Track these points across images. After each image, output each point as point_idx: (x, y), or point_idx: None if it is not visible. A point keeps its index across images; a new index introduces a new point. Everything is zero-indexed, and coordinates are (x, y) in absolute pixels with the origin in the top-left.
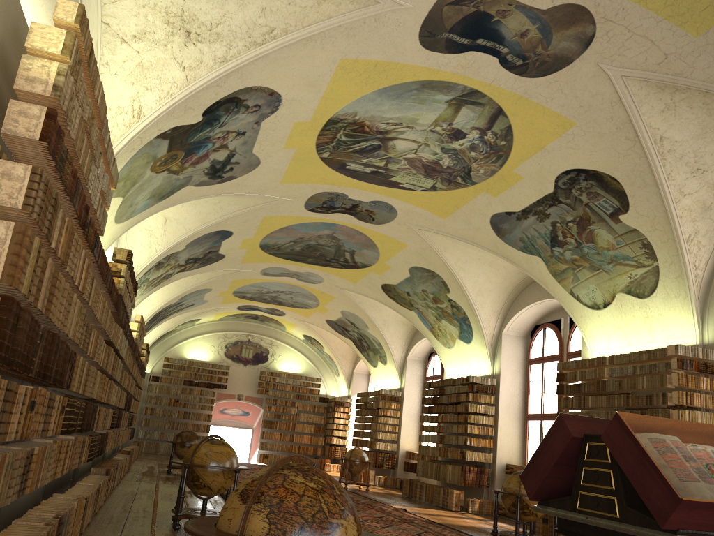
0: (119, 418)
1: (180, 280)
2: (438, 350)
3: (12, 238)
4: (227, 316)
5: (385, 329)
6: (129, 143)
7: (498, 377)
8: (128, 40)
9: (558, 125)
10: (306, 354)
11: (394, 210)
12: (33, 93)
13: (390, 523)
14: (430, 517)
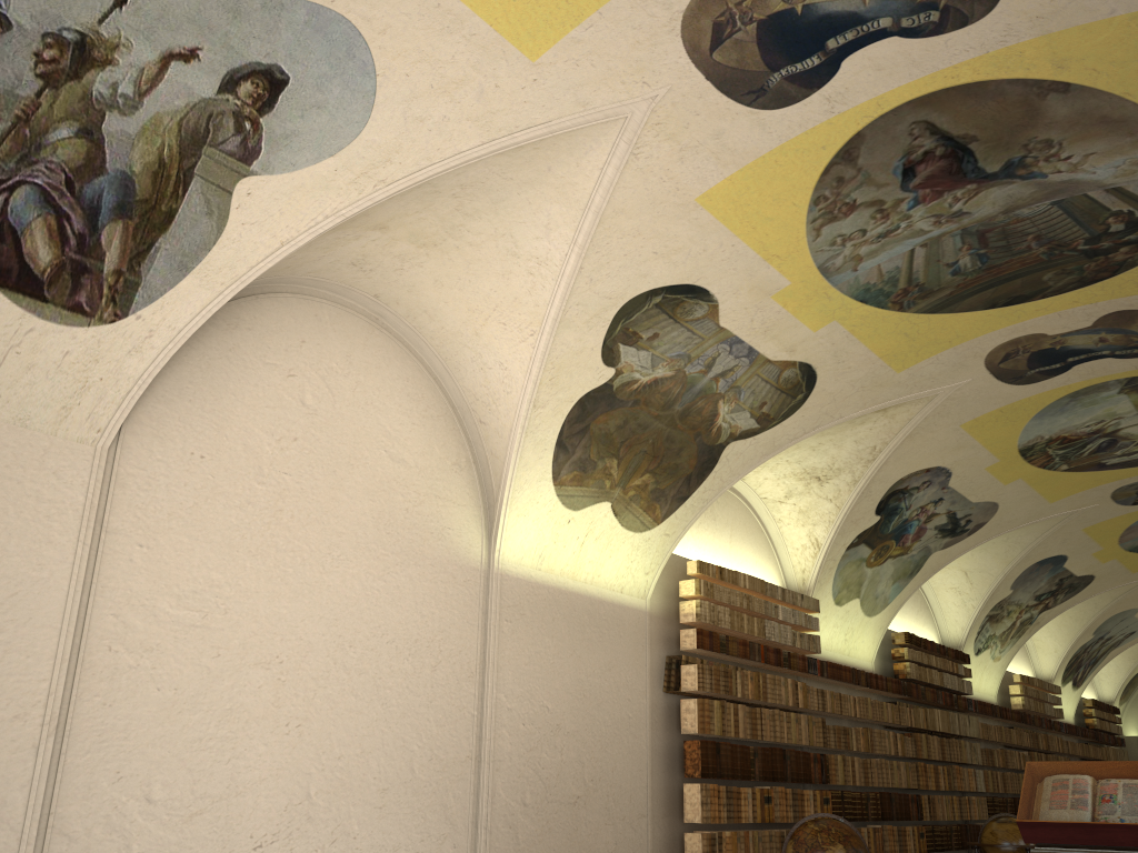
0: None
1: (1073, 612)
2: None
3: (697, 707)
4: None
5: None
6: (820, 568)
7: None
8: (783, 500)
9: None
10: None
11: None
12: (688, 621)
13: None
14: None
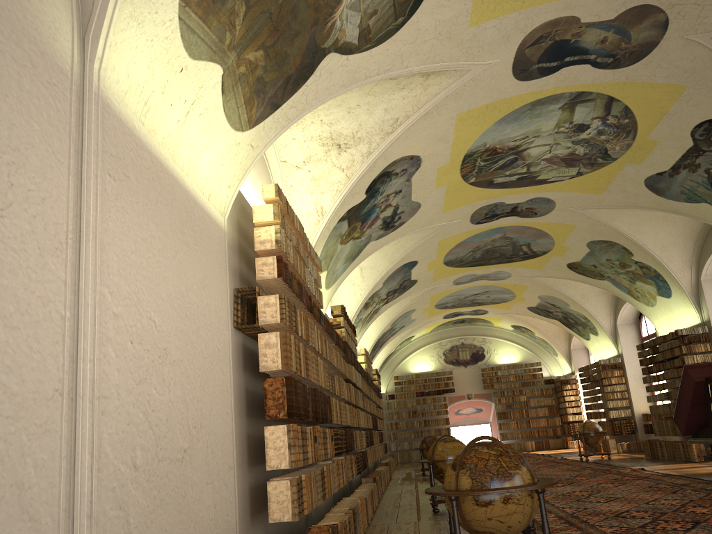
0: (371, 437)
1: (387, 310)
2: (642, 311)
3: (280, 341)
4: (437, 327)
5: (585, 303)
6: (321, 235)
7: (709, 324)
8: (301, 166)
9: (671, 92)
10: (519, 342)
11: (551, 201)
12: (266, 249)
13: (624, 482)
14: (669, 471)
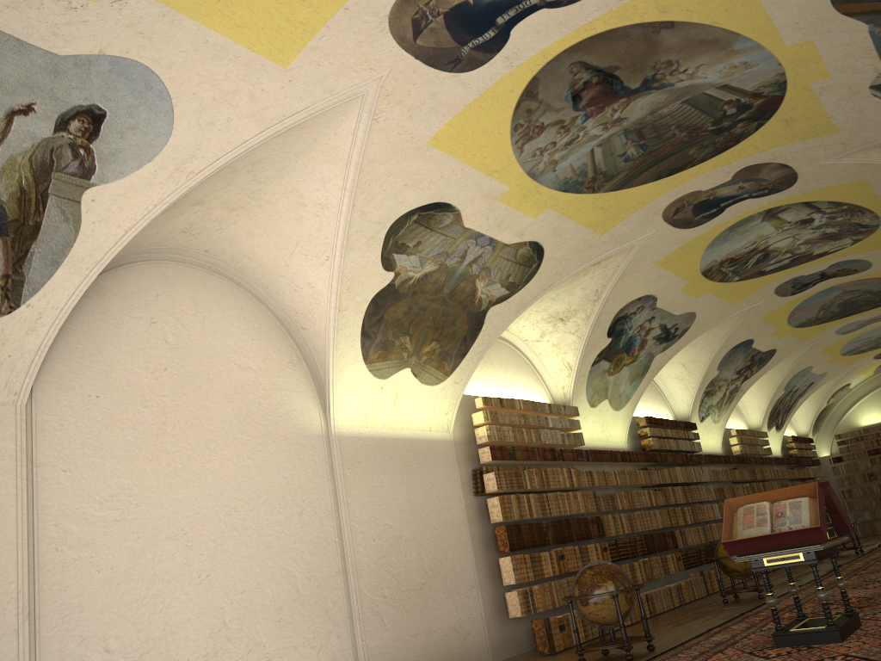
0: None
1: (767, 377)
2: None
3: (499, 502)
4: (878, 367)
5: None
6: (575, 383)
7: None
8: (540, 339)
9: (857, 185)
10: None
11: (858, 260)
12: (483, 442)
13: None
14: None
